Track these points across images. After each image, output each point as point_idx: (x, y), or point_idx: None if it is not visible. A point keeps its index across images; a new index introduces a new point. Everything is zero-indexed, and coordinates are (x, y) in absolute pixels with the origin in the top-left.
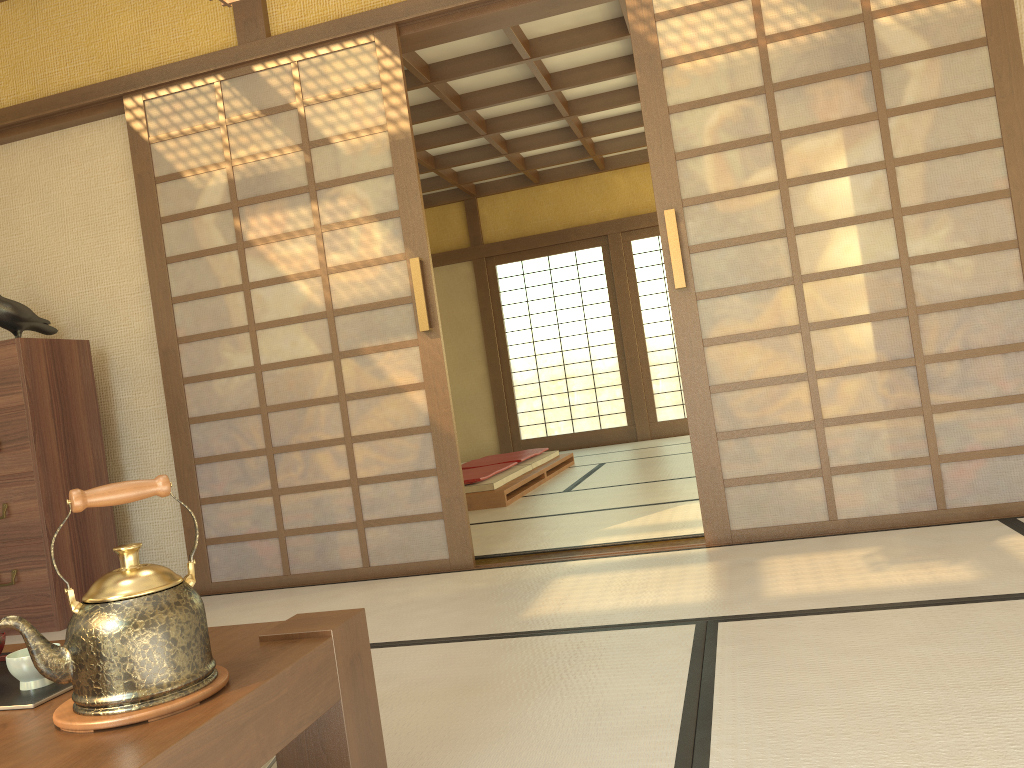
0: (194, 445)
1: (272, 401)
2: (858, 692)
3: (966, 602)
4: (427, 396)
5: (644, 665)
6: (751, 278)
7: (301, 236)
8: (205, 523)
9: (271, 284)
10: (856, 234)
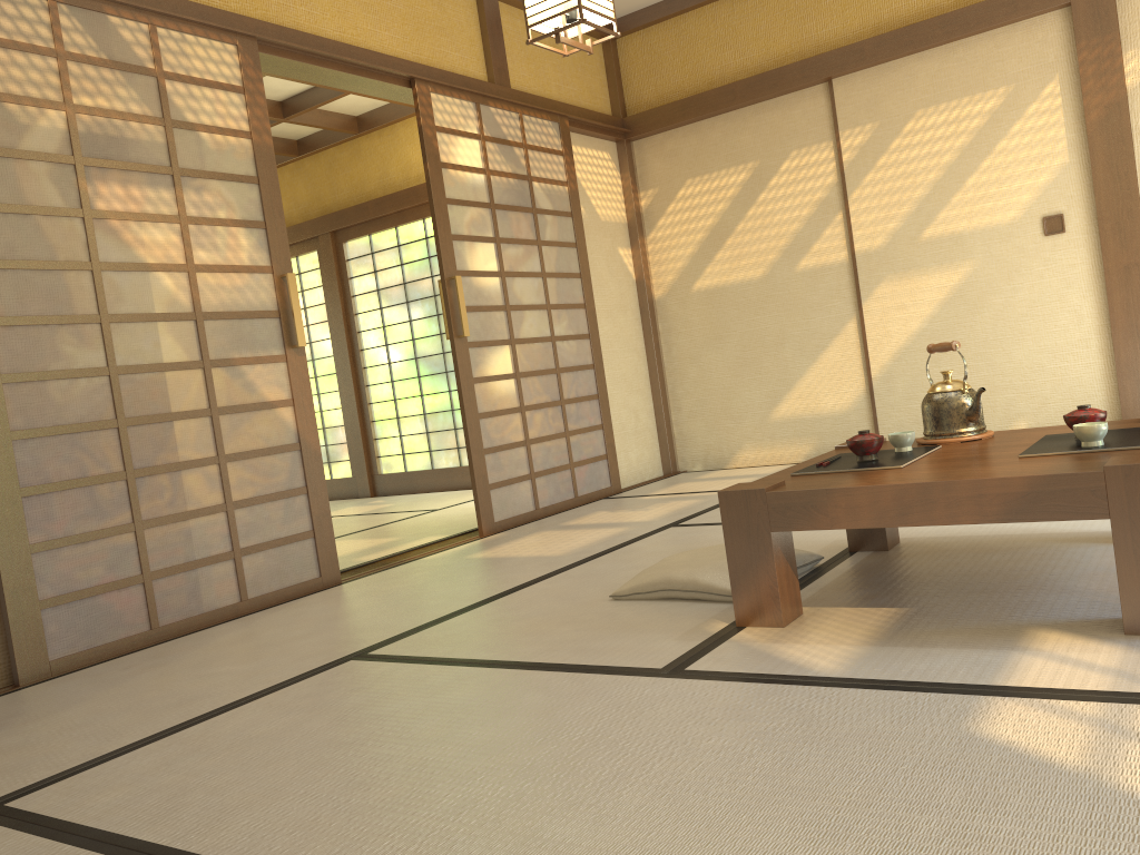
0: (18, 470)
1: (131, 412)
2: None
3: None
4: (297, 413)
5: None
6: (492, 336)
7: (165, 222)
8: (36, 579)
9: (129, 269)
10: (534, 316)
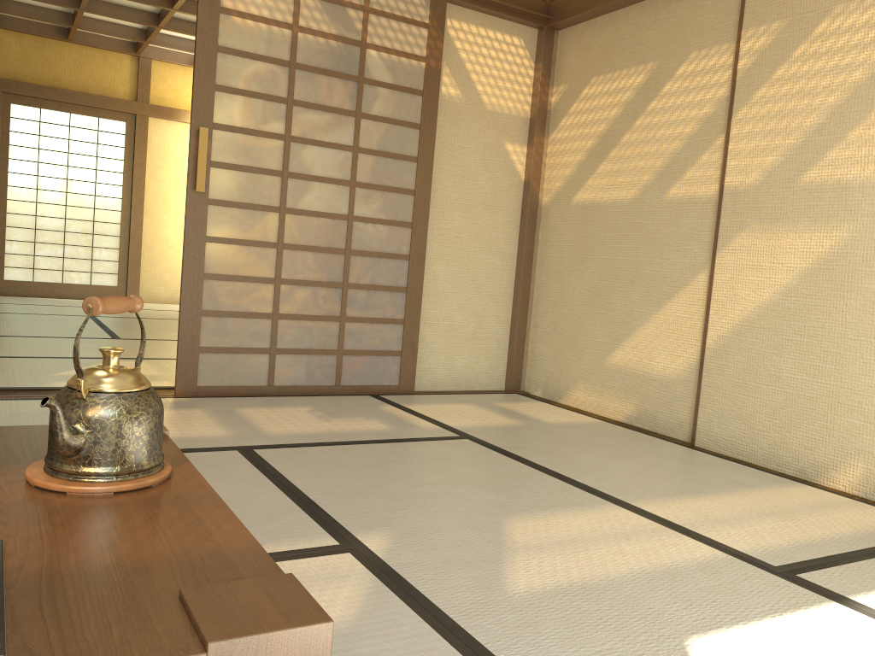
0: None
1: None
2: (388, 488)
3: (398, 441)
4: None
5: (230, 476)
6: (251, 199)
7: None
8: None
9: None
10: (326, 190)
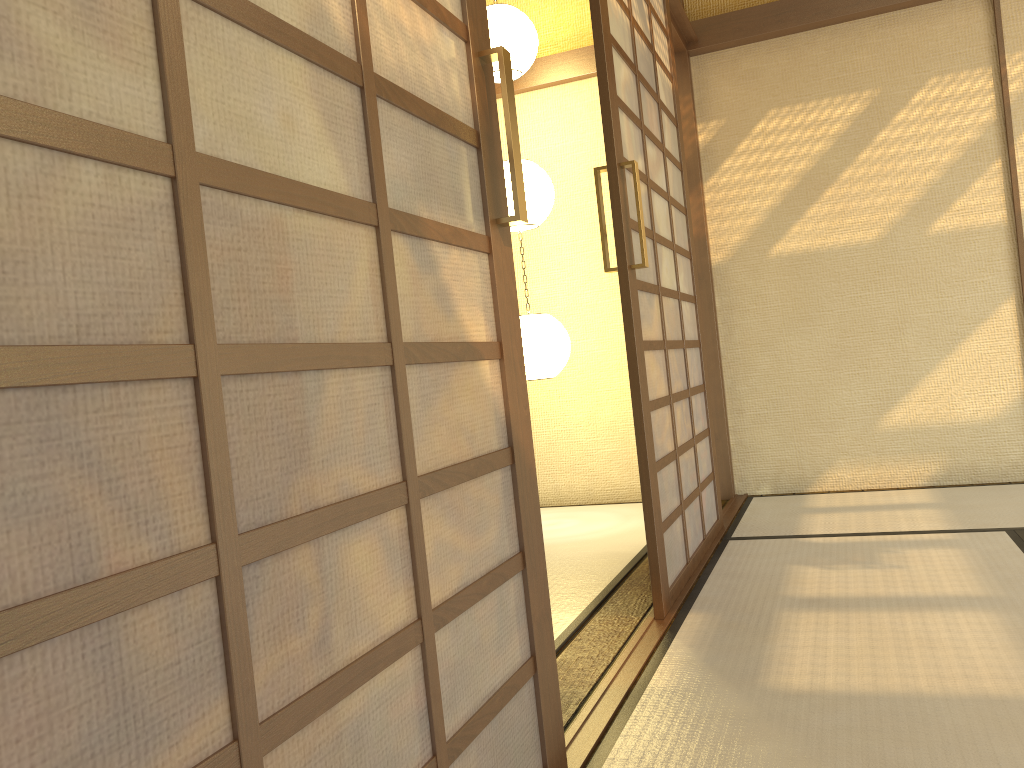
0: None
1: (230, 327)
2: None
3: None
4: (507, 377)
5: None
6: (647, 277)
7: None
8: None
9: None
10: (667, 257)
